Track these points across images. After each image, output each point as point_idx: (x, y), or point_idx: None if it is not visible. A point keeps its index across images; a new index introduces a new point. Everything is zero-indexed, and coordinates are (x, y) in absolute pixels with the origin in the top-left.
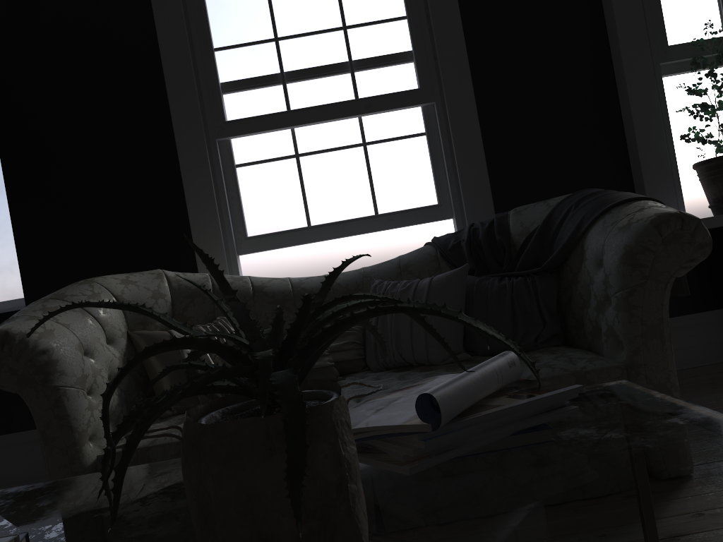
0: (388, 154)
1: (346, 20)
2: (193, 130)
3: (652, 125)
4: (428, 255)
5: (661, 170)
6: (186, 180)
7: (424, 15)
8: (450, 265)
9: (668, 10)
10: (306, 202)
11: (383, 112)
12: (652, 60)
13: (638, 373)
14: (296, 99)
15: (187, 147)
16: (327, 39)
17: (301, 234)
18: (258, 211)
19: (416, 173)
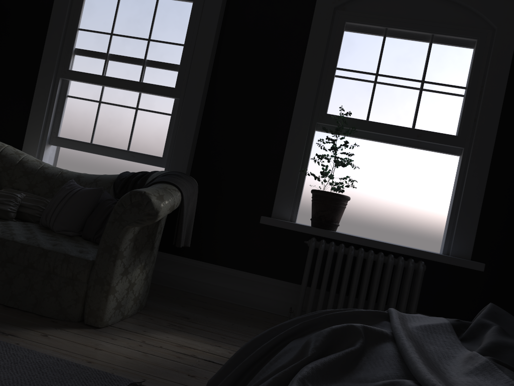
0: (147, 119)
1: (151, 36)
2: (49, 68)
3: (295, 157)
4: (111, 179)
5: (290, 186)
6: (36, 94)
7: (193, 47)
8: (113, 188)
9: (336, 92)
10: (94, 129)
11: (151, 94)
12: (313, 119)
13: (94, 268)
14: (109, 70)
15: (43, 76)
16: (138, 43)
17: (84, 146)
18: (69, 125)
19: (158, 136)
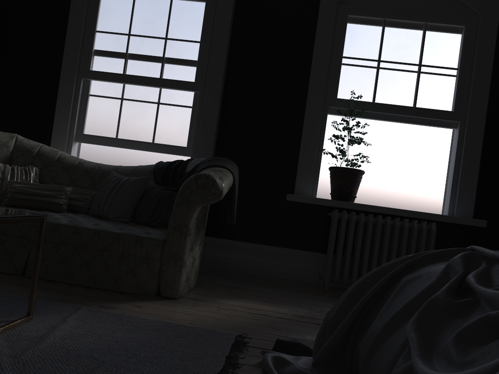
0: (169, 112)
1: (168, 35)
2: (71, 69)
3: (312, 139)
4: (149, 169)
5: (309, 165)
6: (60, 94)
7: (209, 44)
8: (153, 176)
9: (344, 78)
10: (118, 125)
11: (172, 89)
12: (325, 103)
13: (166, 246)
14: (130, 69)
15: (65, 77)
16: (155, 42)
17: (110, 141)
18: (93, 122)
19: (181, 127)
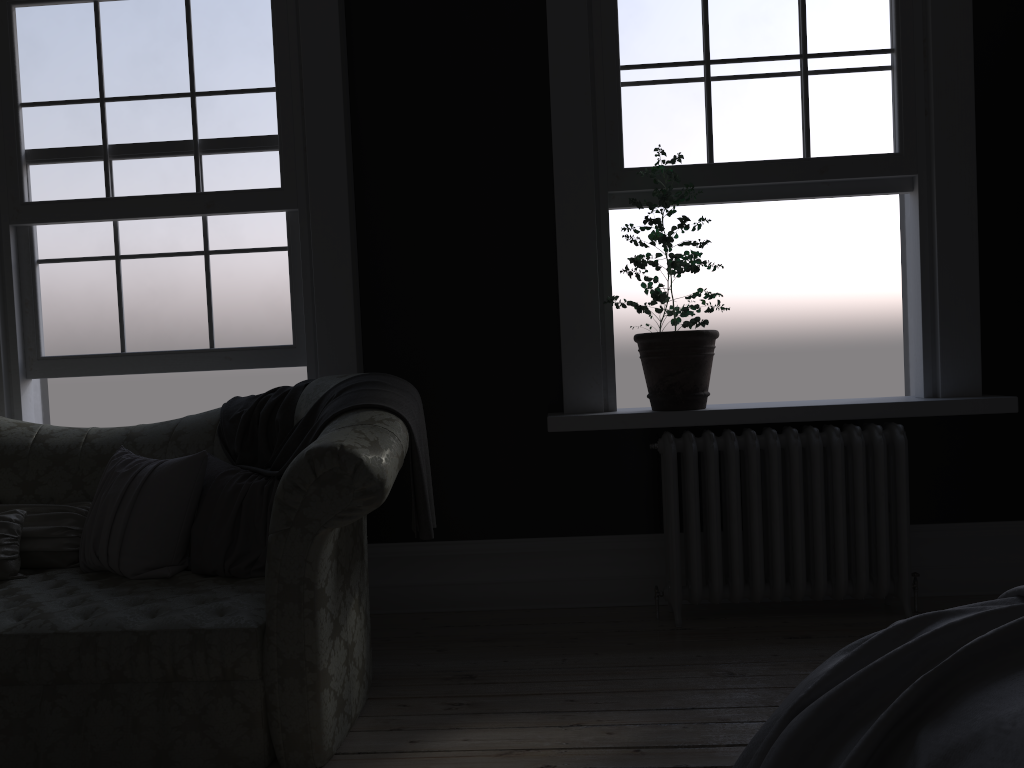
0: (237, 269)
1: (196, 85)
2: None
3: (583, 275)
4: (208, 423)
5: (588, 338)
6: None
7: (297, 90)
8: (221, 443)
9: (633, 118)
10: (122, 321)
11: (231, 214)
12: (599, 186)
13: (270, 642)
14: (120, 183)
15: None
16: (169, 107)
17: (110, 362)
18: (61, 324)
19: (271, 300)
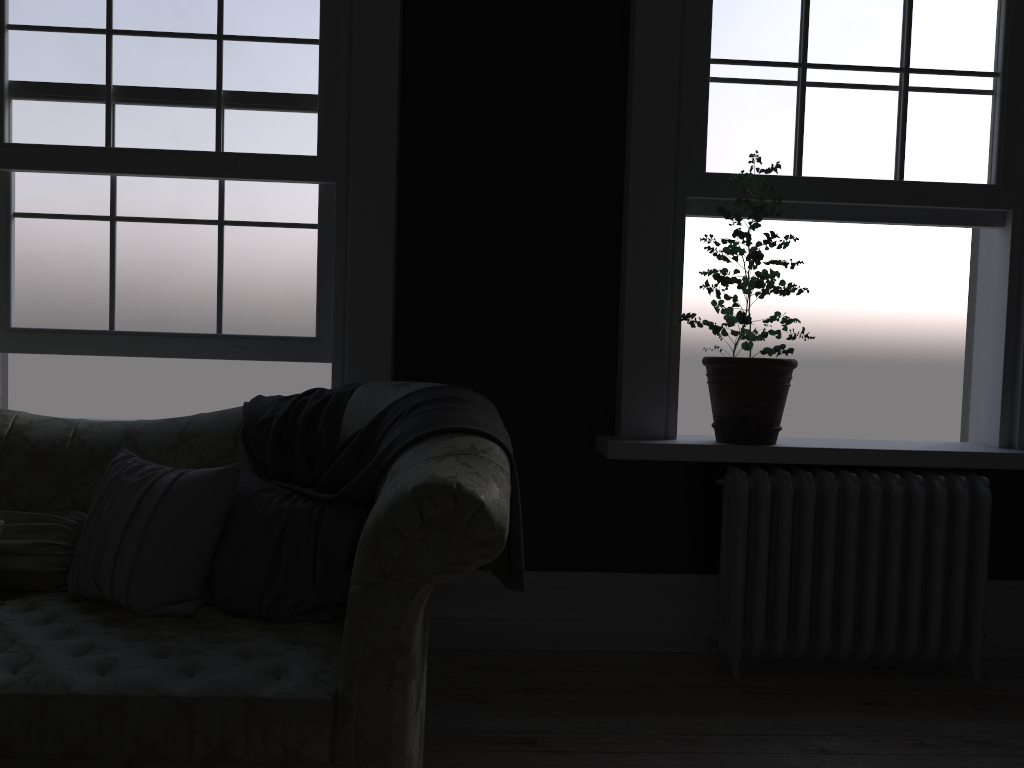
0: (255, 245)
1: (225, 26)
2: None
3: (653, 287)
4: (228, 426)
5: (653, 357)
6: None
7: (345, 46)
8: (246, 451)
9: (719, 118)
10: (113, 293)
11: (255, 180)
12: (677, 189)
13: (347, 718)
14: (124, 131)
15: None
16: (190, 49)
17: (96, 341)
18: (37, 291)
19: (293, 284)
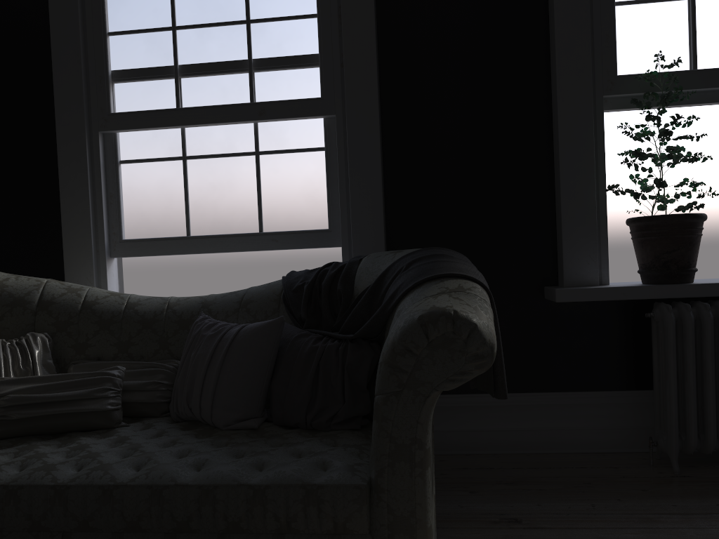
0: (282, 167)
1: (251, 13)
2: (74, 119)
3: (581, 168)
4: (273, 293)
5: (585, 222)
6: (62, 172)
7: (336, 15)
8: (287, 310)
9: (625, 32)
10: (187, 210)
11: (279, 120)
12: (595, 91)
13: (380, 499)
14: (188, 96)
15: (67, 137)
16: (228, 32)
17: (178, 244)
18: (138, 213)
19: (310, 192)
